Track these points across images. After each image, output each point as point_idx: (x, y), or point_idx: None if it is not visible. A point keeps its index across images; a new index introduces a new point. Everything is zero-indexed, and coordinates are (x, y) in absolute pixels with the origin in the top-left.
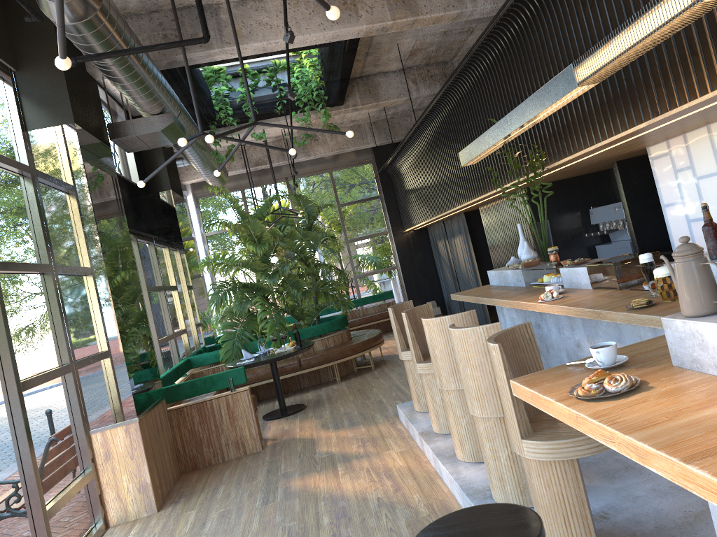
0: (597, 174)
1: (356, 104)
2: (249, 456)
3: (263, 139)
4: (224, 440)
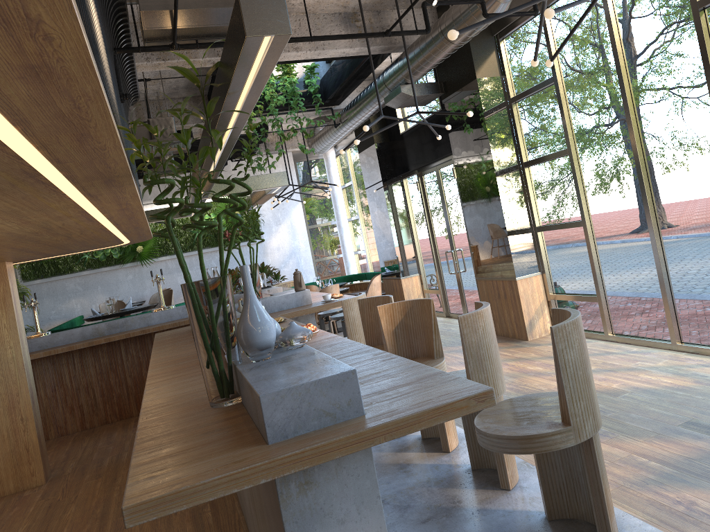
0: None
1: None
2: None
3: None
4: None
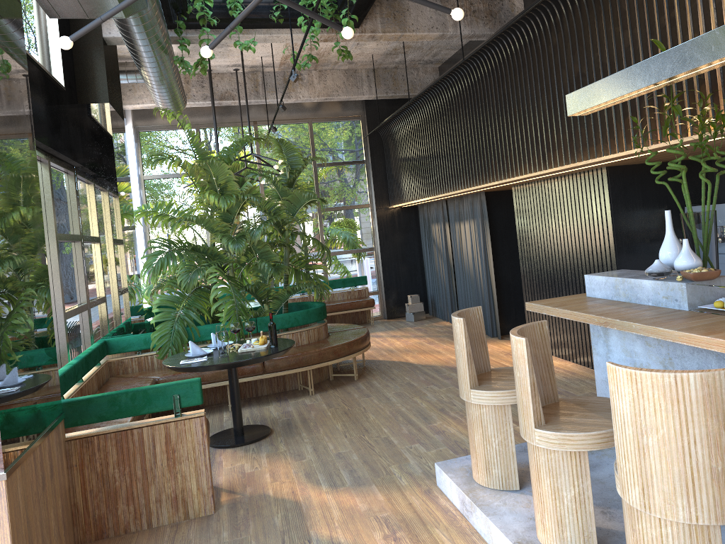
0: (696, 162)
1: (375, 30)
2: (193, 523)
3: (235, 67)
4: (154, 494)
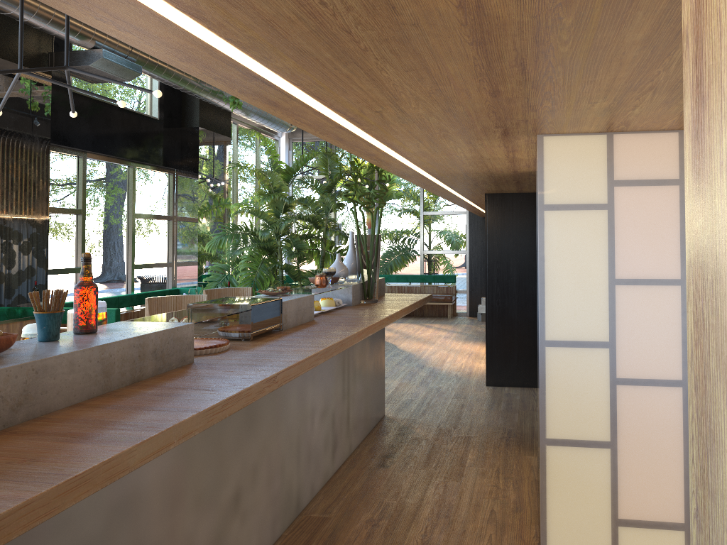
0: None
1: None
2: None
3: None
4: None
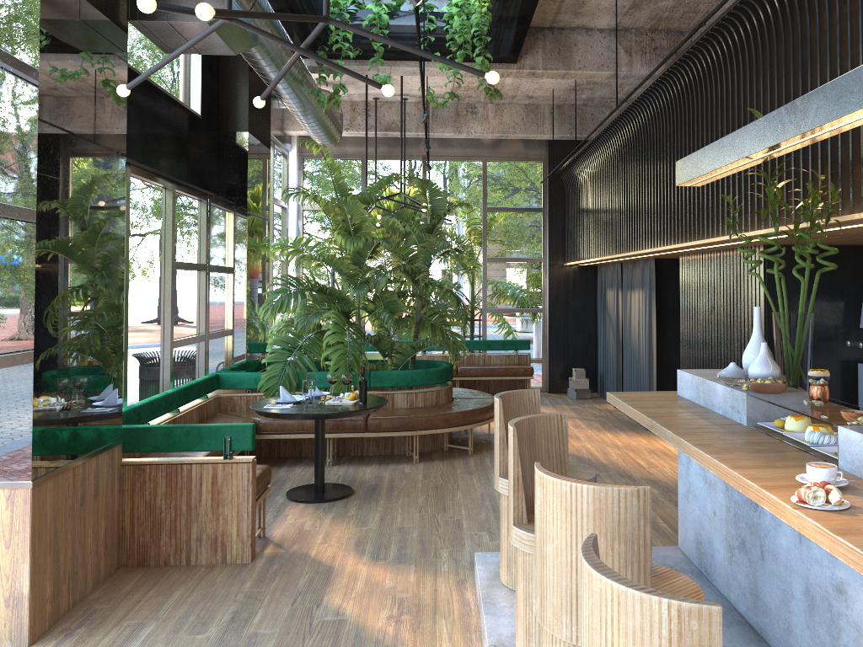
0: None
1: (535, 66)
2: (227, 568)
3: (403, 96)
4: (196, 532)
